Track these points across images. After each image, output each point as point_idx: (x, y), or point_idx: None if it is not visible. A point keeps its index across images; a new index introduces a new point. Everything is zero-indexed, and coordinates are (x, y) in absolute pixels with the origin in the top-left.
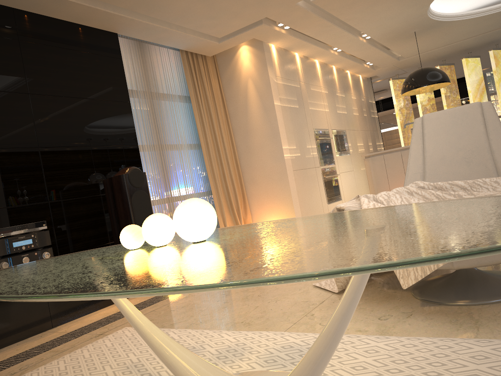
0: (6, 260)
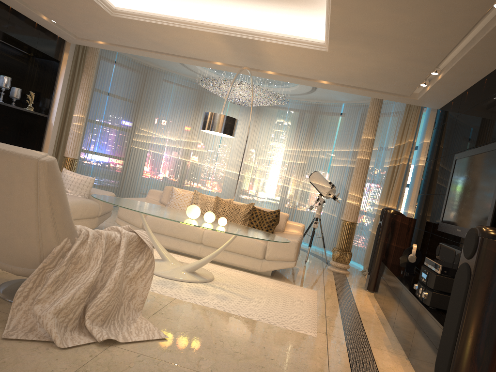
0: (418, 283)
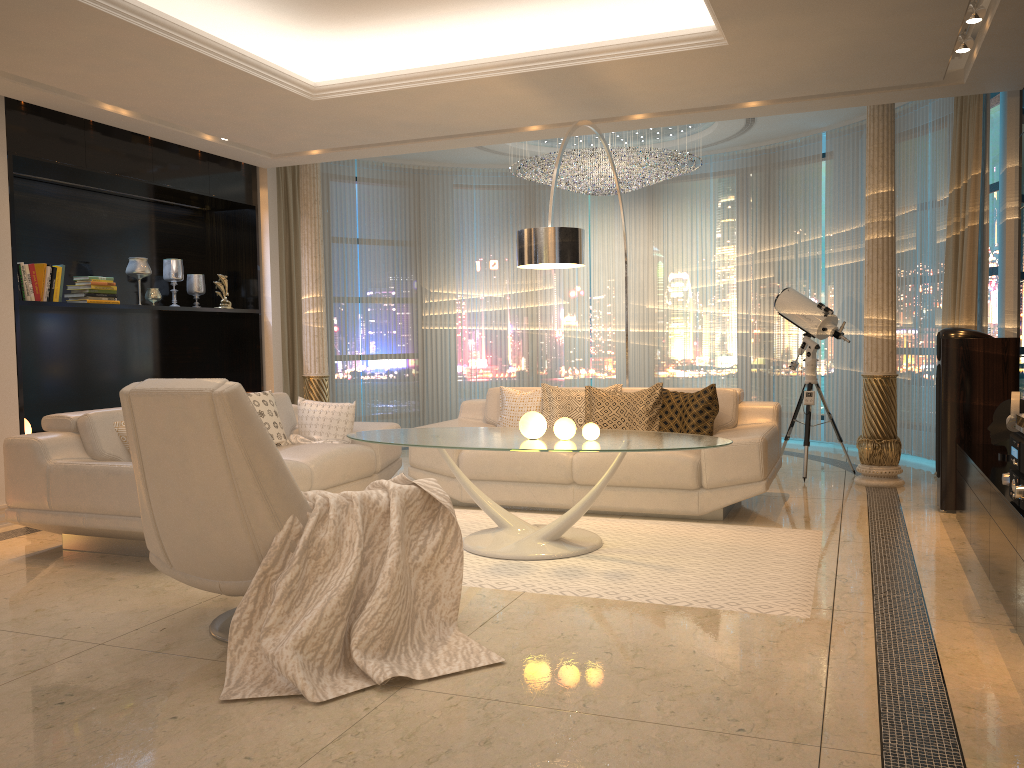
0: (1009, 472)
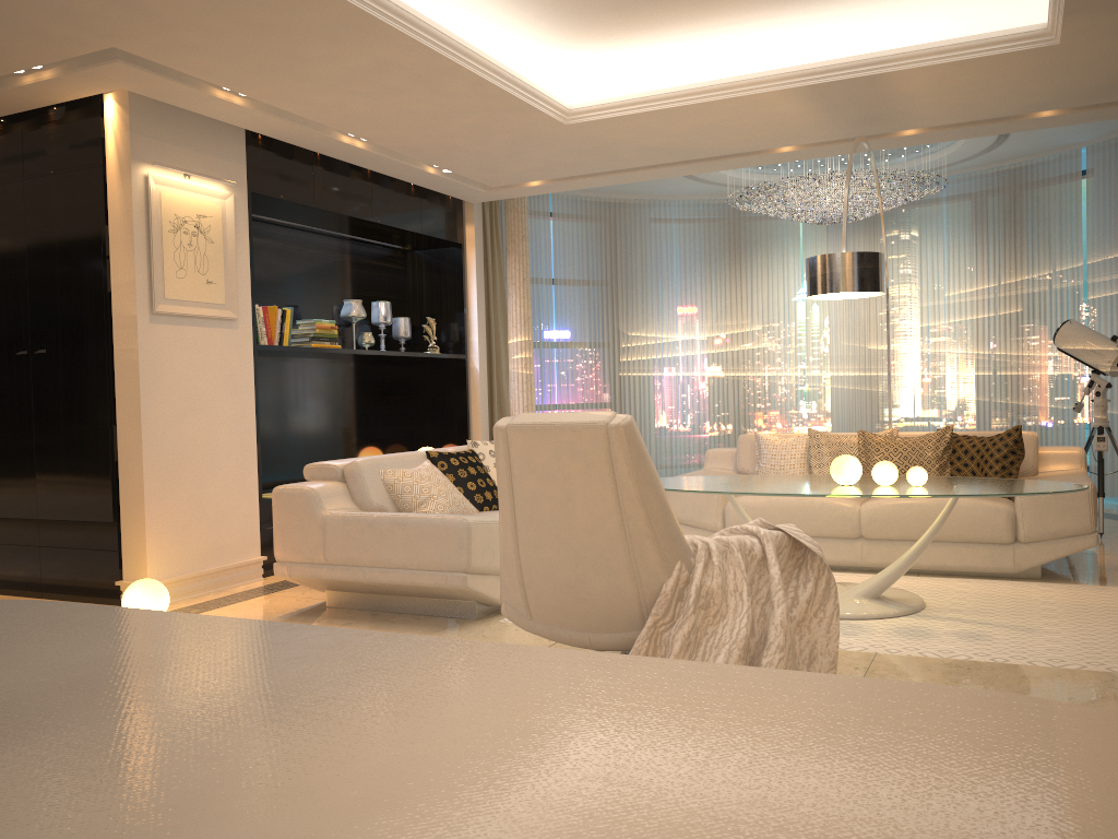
0: None
